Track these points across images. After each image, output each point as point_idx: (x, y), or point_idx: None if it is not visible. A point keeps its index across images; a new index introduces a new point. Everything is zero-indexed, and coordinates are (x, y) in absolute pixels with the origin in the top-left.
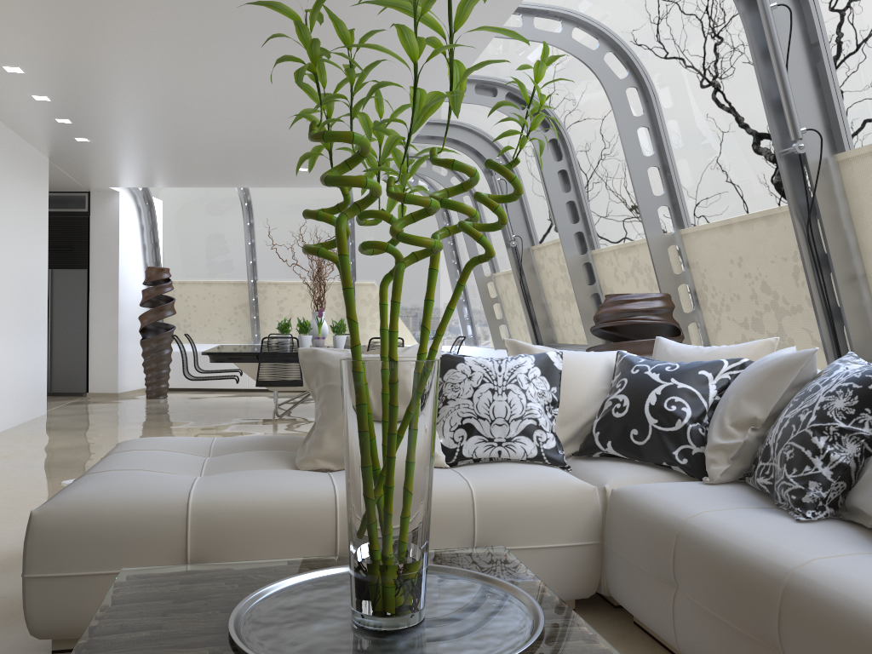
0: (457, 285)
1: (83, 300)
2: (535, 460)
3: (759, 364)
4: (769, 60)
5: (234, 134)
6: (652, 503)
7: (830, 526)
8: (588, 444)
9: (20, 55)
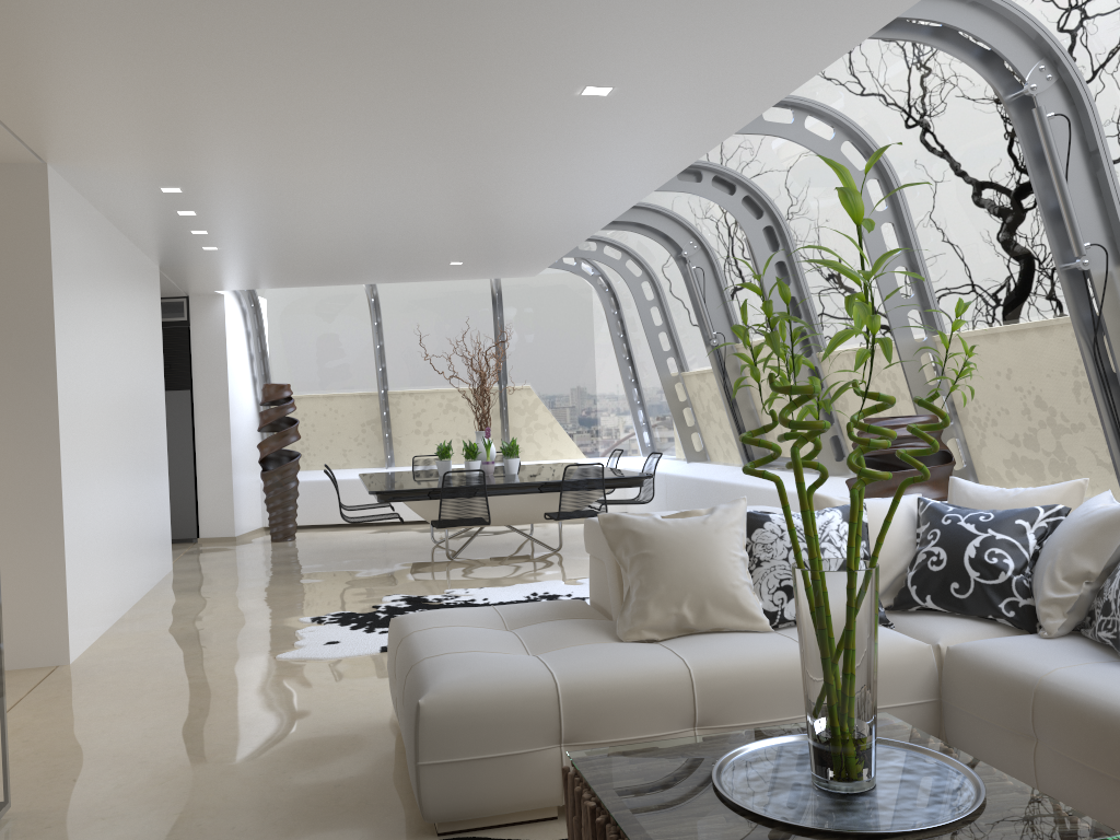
0: (894, 502)
1: (188, 427)
2: None
3: (1085, 517)
4: (1045, 170)
5: (392, 235)
6: (999, 661)
7: None
8: (903, 598)
9: (187, 177)
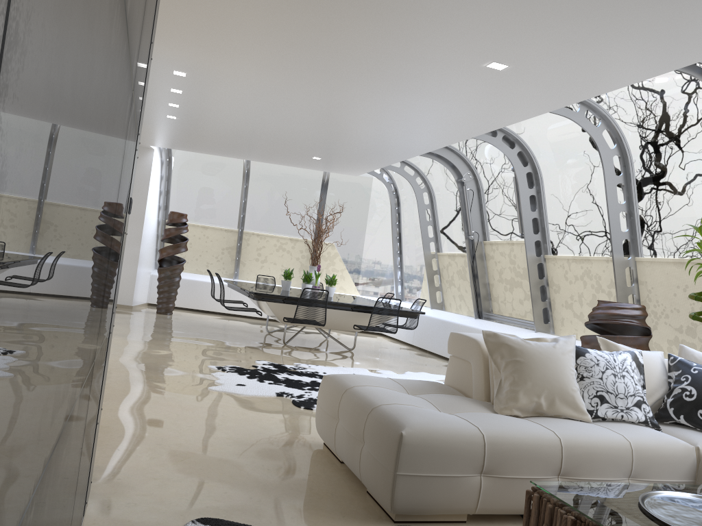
0: None
1: None
2: (643, 423)
3: None
4: None
5: (293, 132)
6: None
7: None
8: (663, 414)
9: (197, 67)
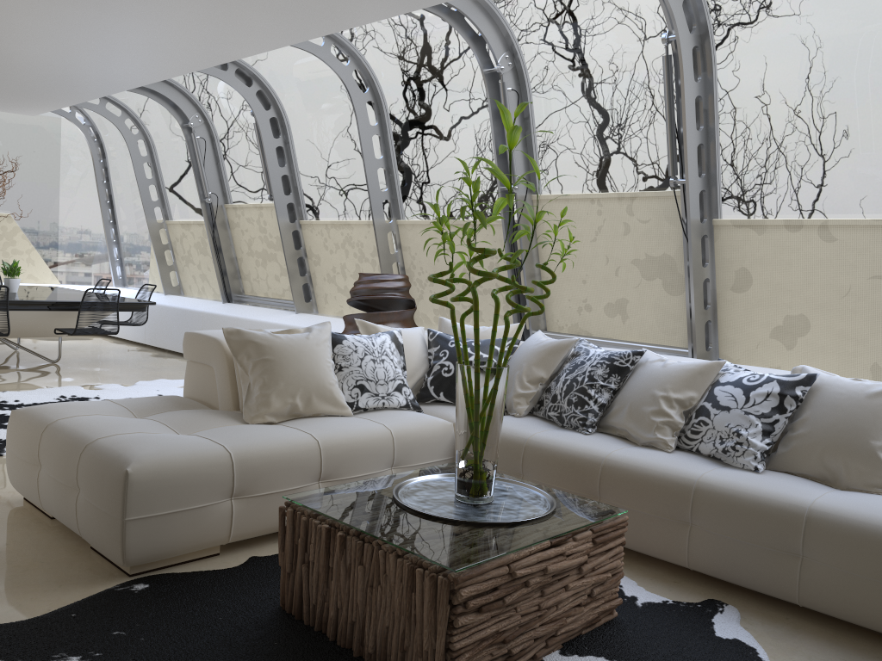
0: (520, 326)
1: None
2: (404, 407)
3: (539, 345)
4: (499, 124)
5: None
6: None
7: (600, 435)
8: (424, 394)
9: None
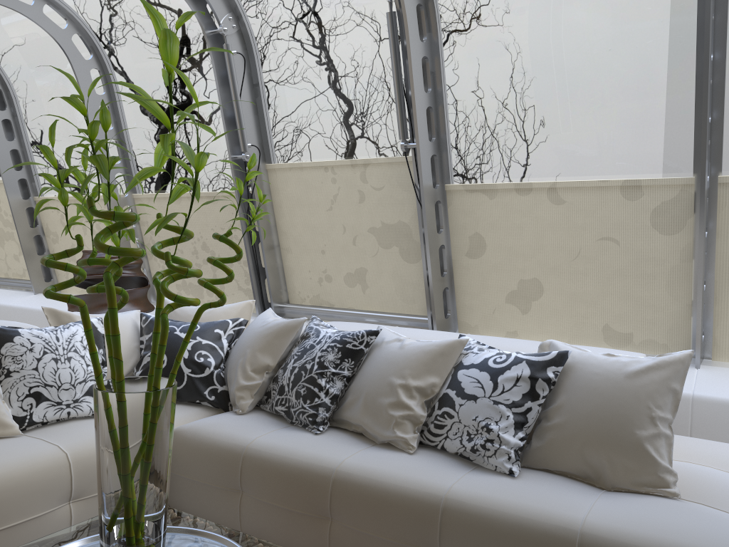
0: (193, 325)
1: None
2: None
3: (265, 327)
4: (227, 89)
5: None
6: (214, 436)
7: (334, 434)
8: None
9: None
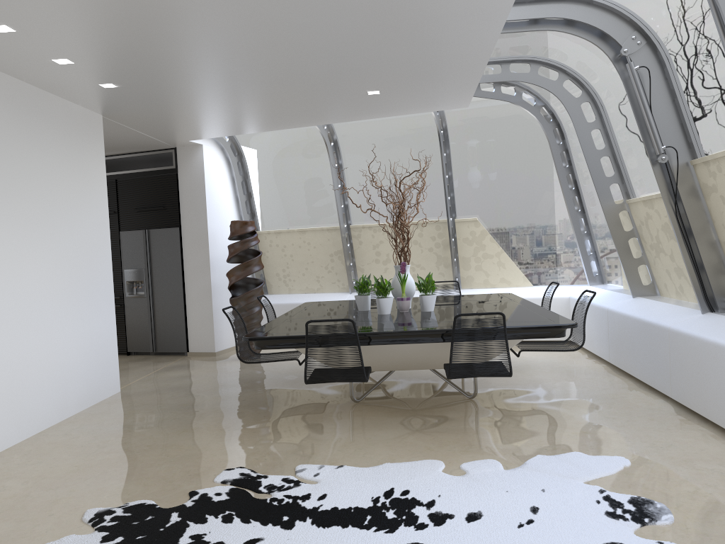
0: None
1: (178, 258)
2: None
3: None
4: None
5: (266, 51)
6: None
7: None
8: None
9: None
